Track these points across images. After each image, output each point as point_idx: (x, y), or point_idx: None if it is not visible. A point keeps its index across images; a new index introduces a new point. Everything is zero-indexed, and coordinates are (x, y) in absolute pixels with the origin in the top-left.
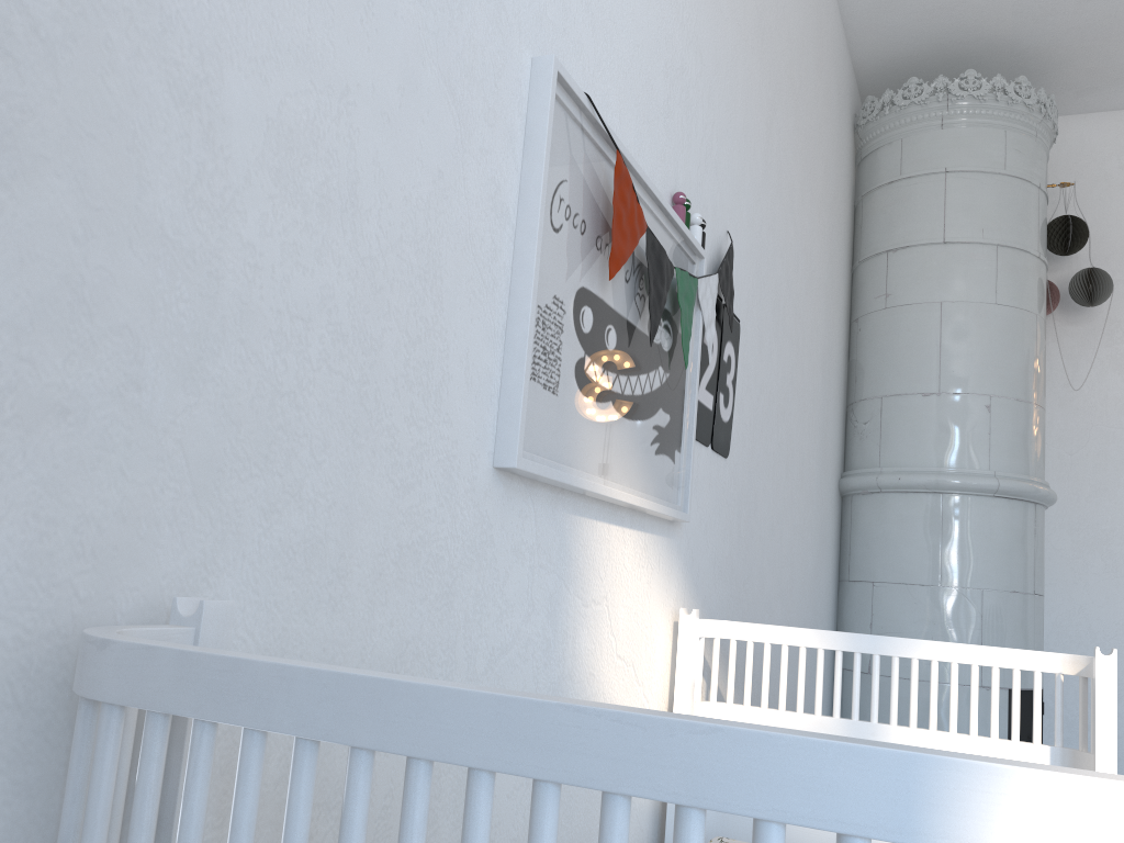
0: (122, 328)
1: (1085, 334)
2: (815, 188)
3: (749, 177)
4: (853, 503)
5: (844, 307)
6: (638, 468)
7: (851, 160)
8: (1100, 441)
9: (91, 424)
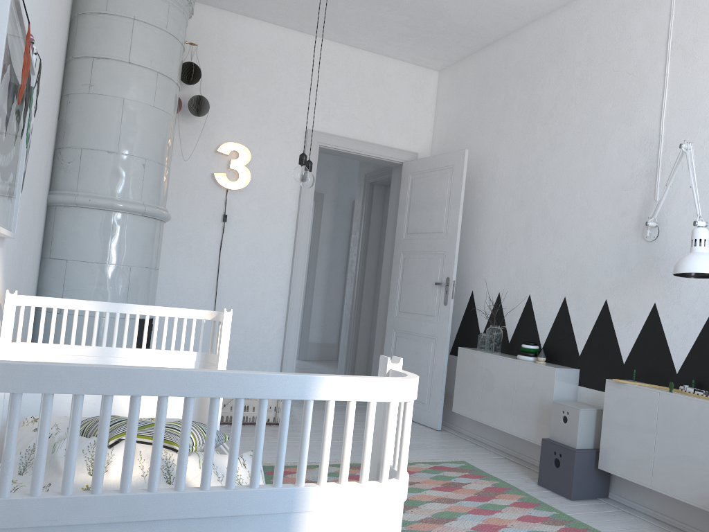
0: None
1: (191, 129)
2: (61, 11)
3: (45, 12)
4: (57, 211)
5: (61, 86)
6: (6, 211)
7: None
8: (192, 189)
9: None
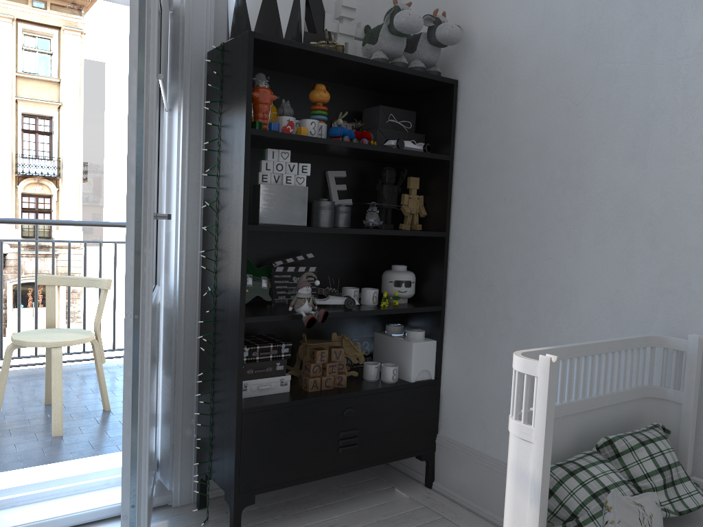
0: (683, 272)
1: None
2: None
3: None
4: None
5: None
6: None
7: None
8: None
9: (677, 293)
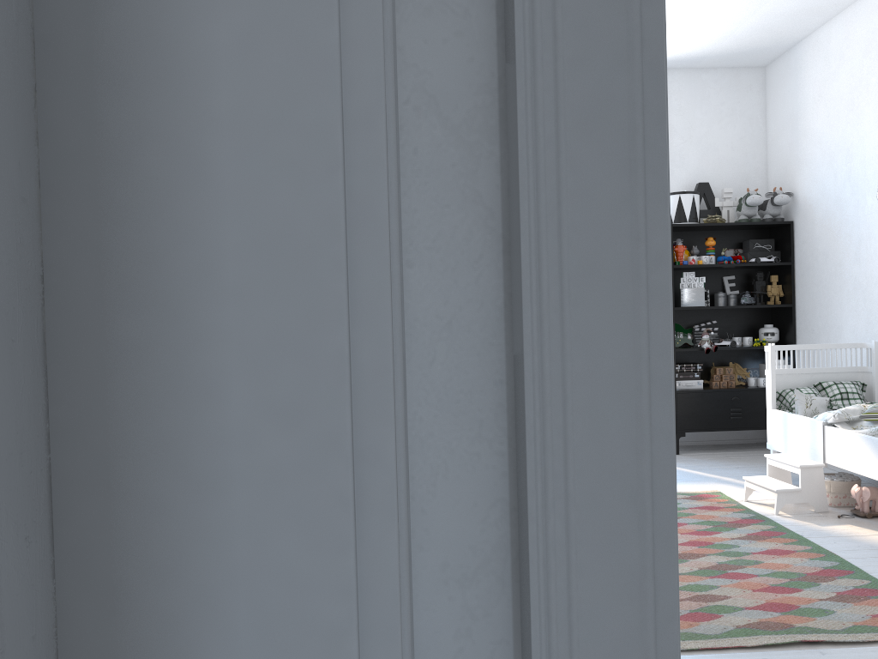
0: (873, 312)
1: None
2: None
3: None
4: None
5: None
6: None
7: None
8: None
9: (872, 323)
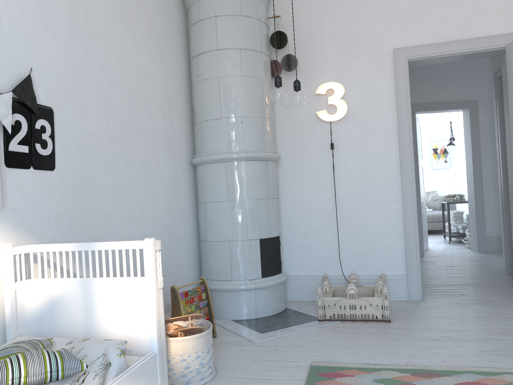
0: None
1: None
2: (137, 32)
3: (53, 38)
4: (196, 169)
5: (184, 82)
6: None
7: (181, 12)
8: (303, 129)
9: None
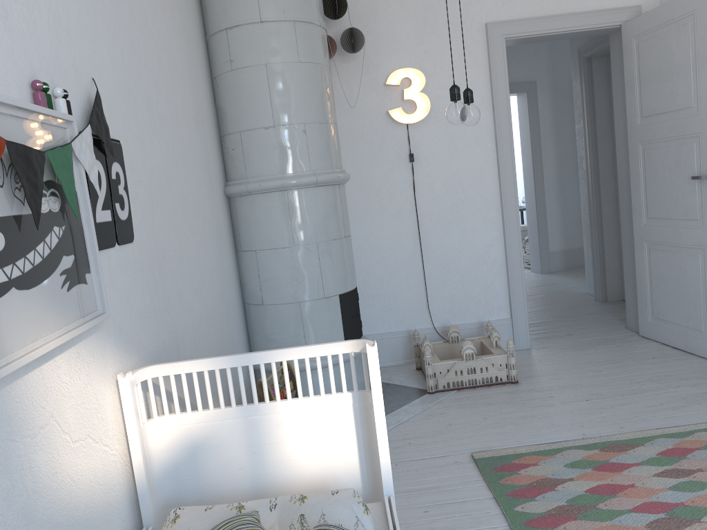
0: None
1: (353, 68)
2: None
3: (102, 23)
4: (235, 202)
5: (205, 71)
6: (53, 317)
7: None
8: (369, 134)
9: None
